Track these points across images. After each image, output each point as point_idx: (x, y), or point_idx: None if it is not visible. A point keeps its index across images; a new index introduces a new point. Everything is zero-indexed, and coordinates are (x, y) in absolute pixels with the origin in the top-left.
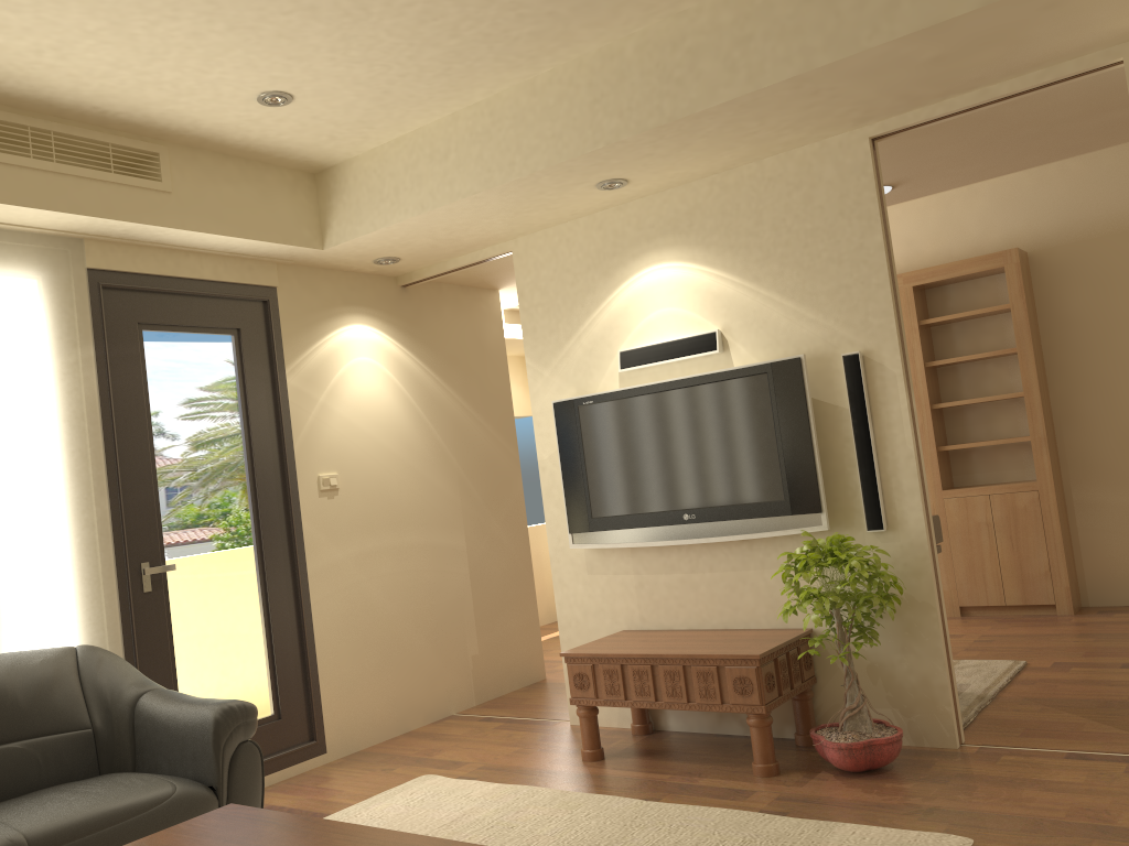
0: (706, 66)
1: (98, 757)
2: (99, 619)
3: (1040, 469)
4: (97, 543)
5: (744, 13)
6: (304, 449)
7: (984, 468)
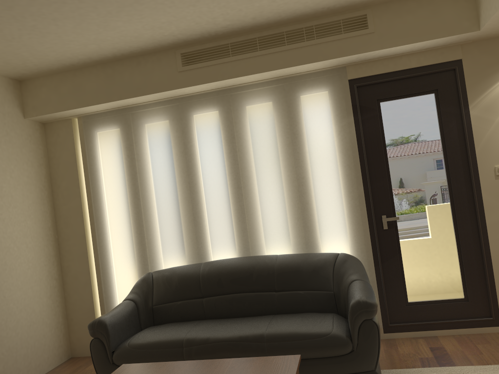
0: None
1: (336, 304)
2: (360, 240)
3: None
4: (357, 206)
5: None
6: (483, 152)
7: None
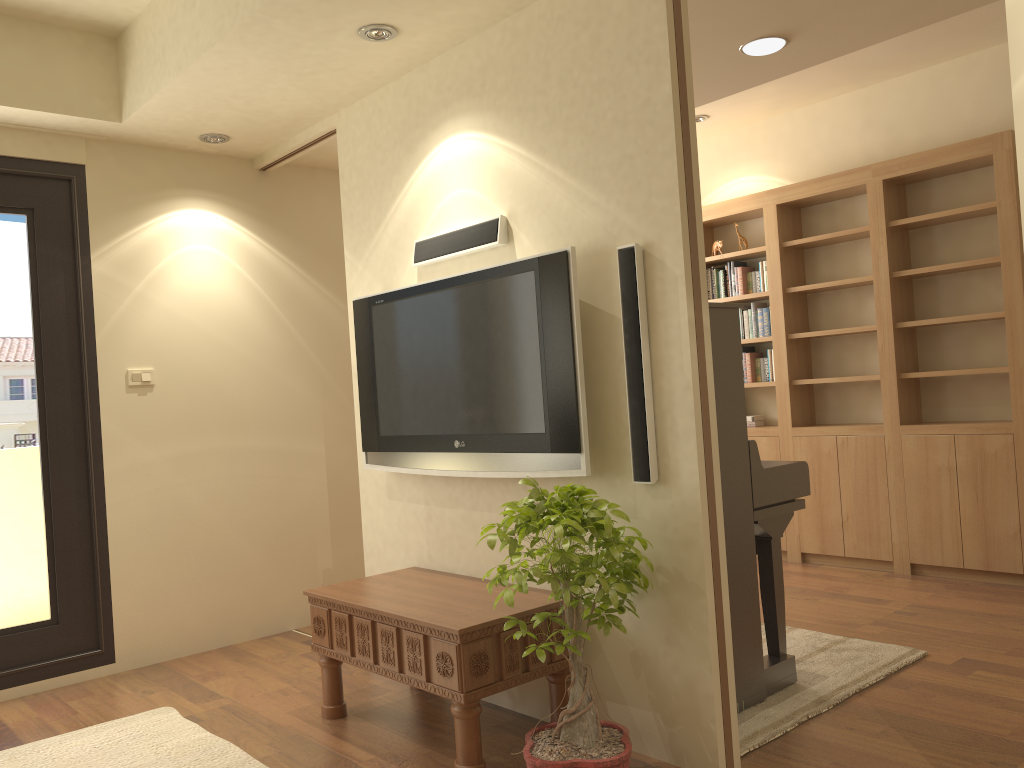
0: None
1: None
2: None
3: (1017, 408)
4: None
5: None
6: (110, 342)
7: (959, 402)
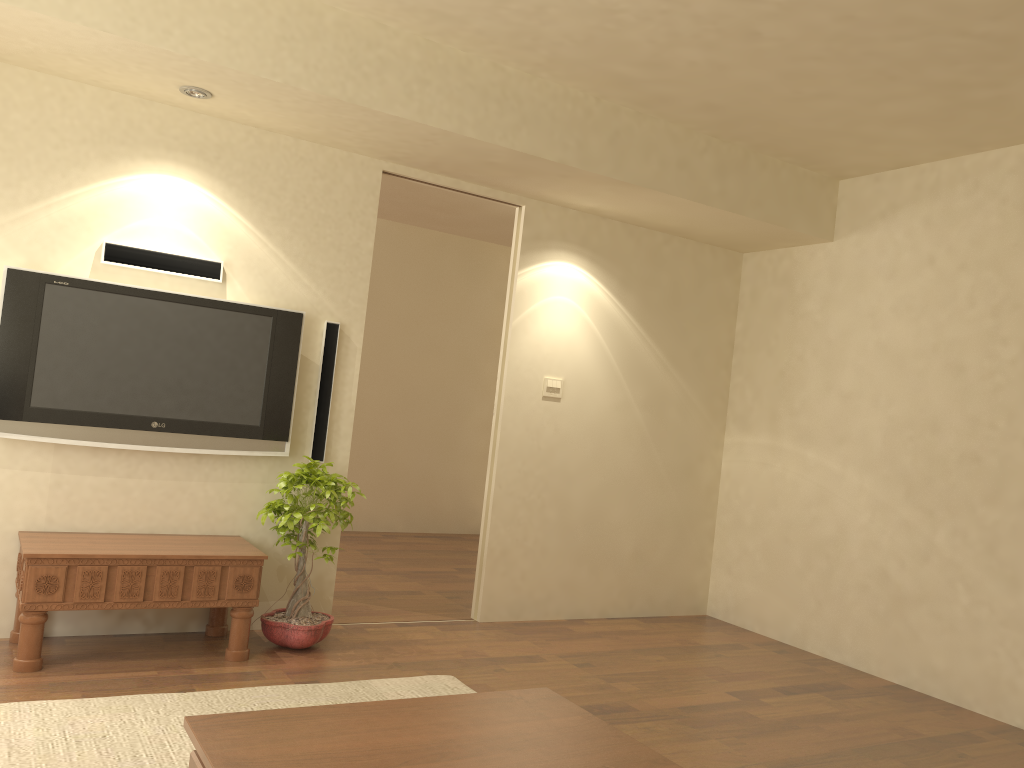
0: (390, 80)
1: None
2: None
3: None
4: None
5: (428, 63)
6: None
7: None
